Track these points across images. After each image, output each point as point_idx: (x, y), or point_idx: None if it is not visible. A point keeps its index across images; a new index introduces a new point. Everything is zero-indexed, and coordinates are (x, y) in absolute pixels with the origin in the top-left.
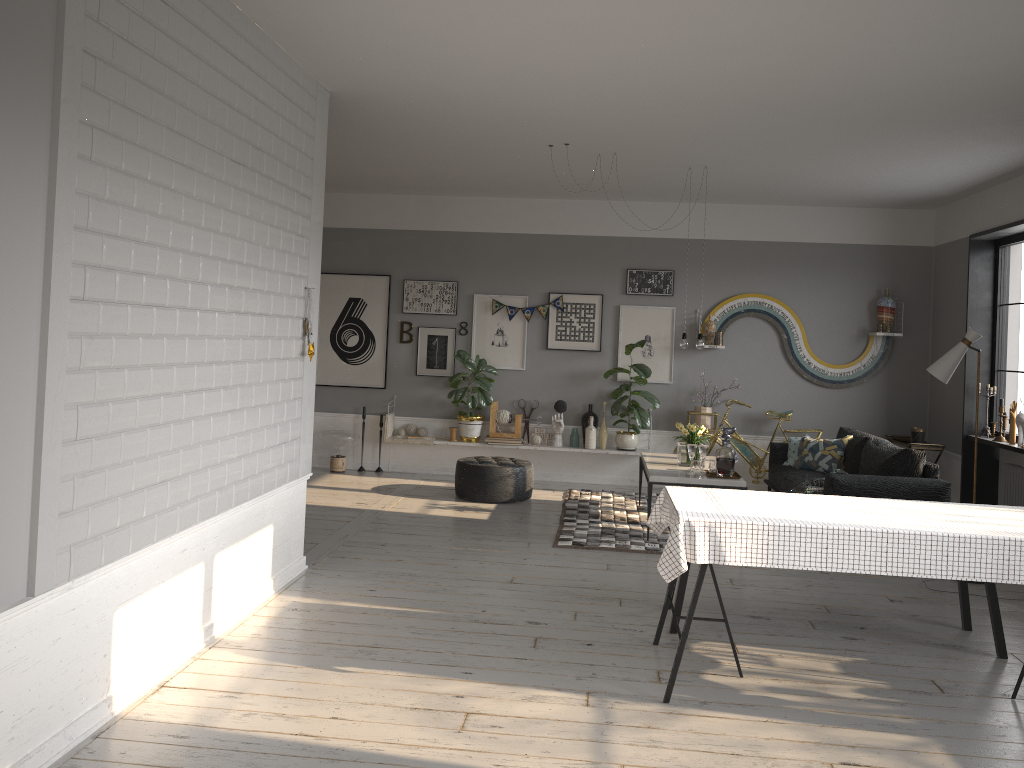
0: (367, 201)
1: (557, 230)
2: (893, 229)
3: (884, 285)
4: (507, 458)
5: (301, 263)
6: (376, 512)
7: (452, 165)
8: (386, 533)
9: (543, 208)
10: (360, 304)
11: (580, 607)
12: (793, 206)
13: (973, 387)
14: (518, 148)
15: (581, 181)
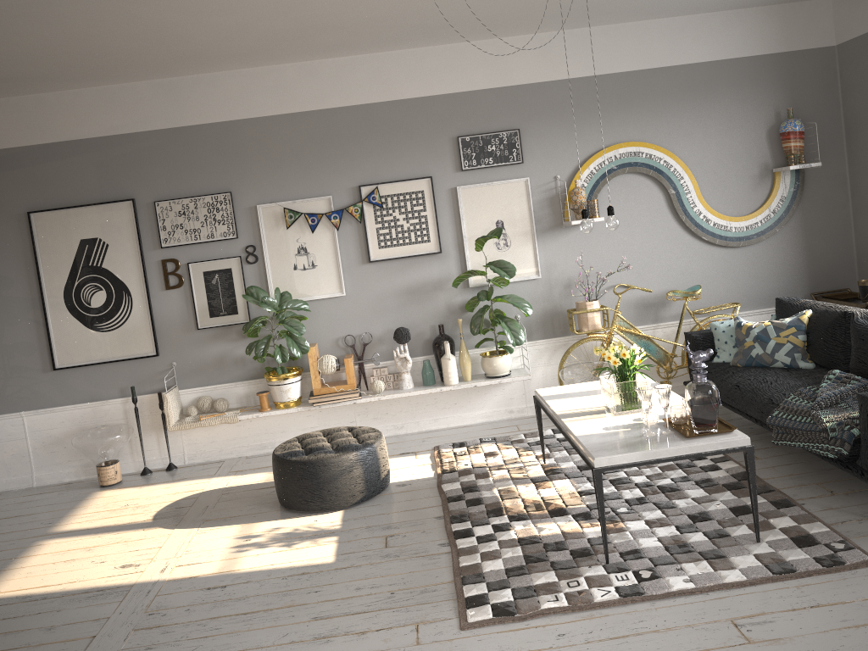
0: (78, 99)
1: (355, 99)
2: (784, 31)
3: (783, 105)
4: (345, 429)
5: None
6: (149, 590)
7: (171, 2)
8: None
9: (330, 71)
10: (98, 246)
11: None
12: (657, 19)
13: None
14: None
15: (380, 11)
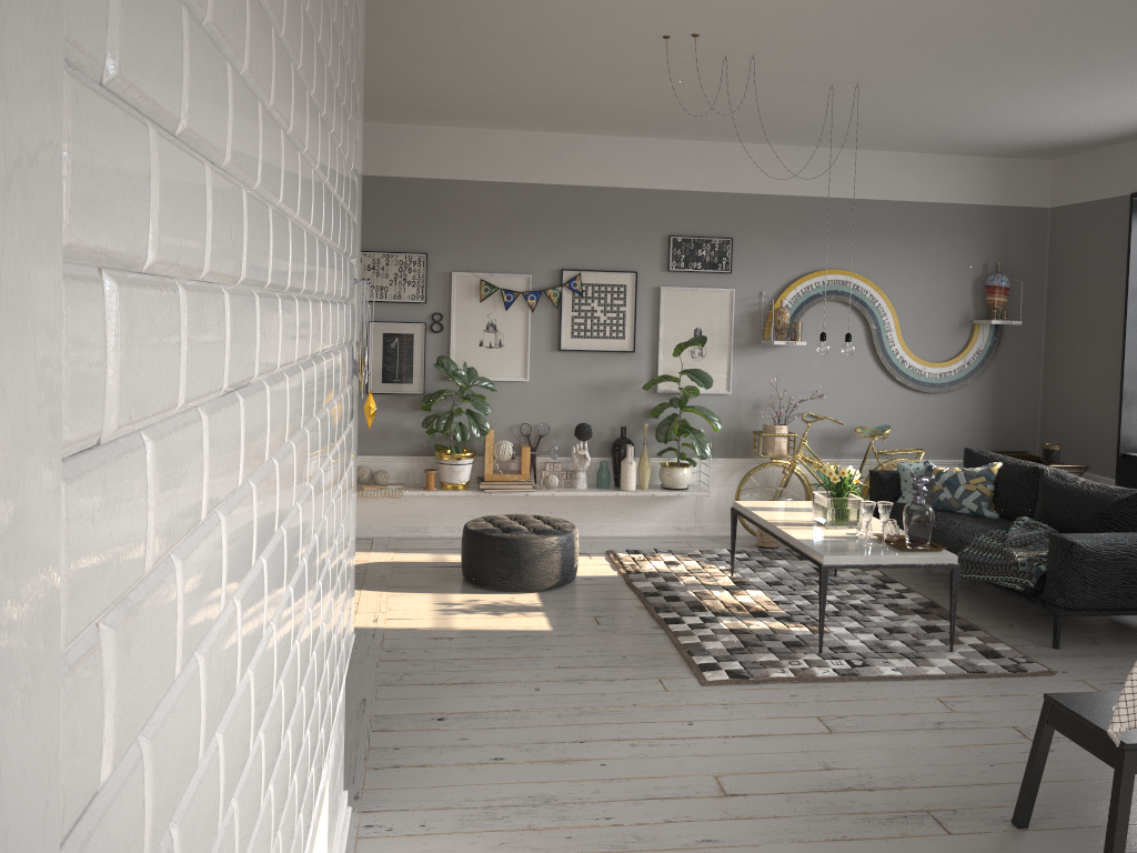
0: None
1: (571, 179)
2: (1003, 185)
3: (992, 258)
4: (531, 517)
5: (353, 231)
6: (372, 634)
7: (465, 69)
8: (424, 686)
9: (550, 146)
10: None
11: (896, 850)
12: (884, 151)
13: (1132, 391)
14: (606, 40)
15: (639, 105)
